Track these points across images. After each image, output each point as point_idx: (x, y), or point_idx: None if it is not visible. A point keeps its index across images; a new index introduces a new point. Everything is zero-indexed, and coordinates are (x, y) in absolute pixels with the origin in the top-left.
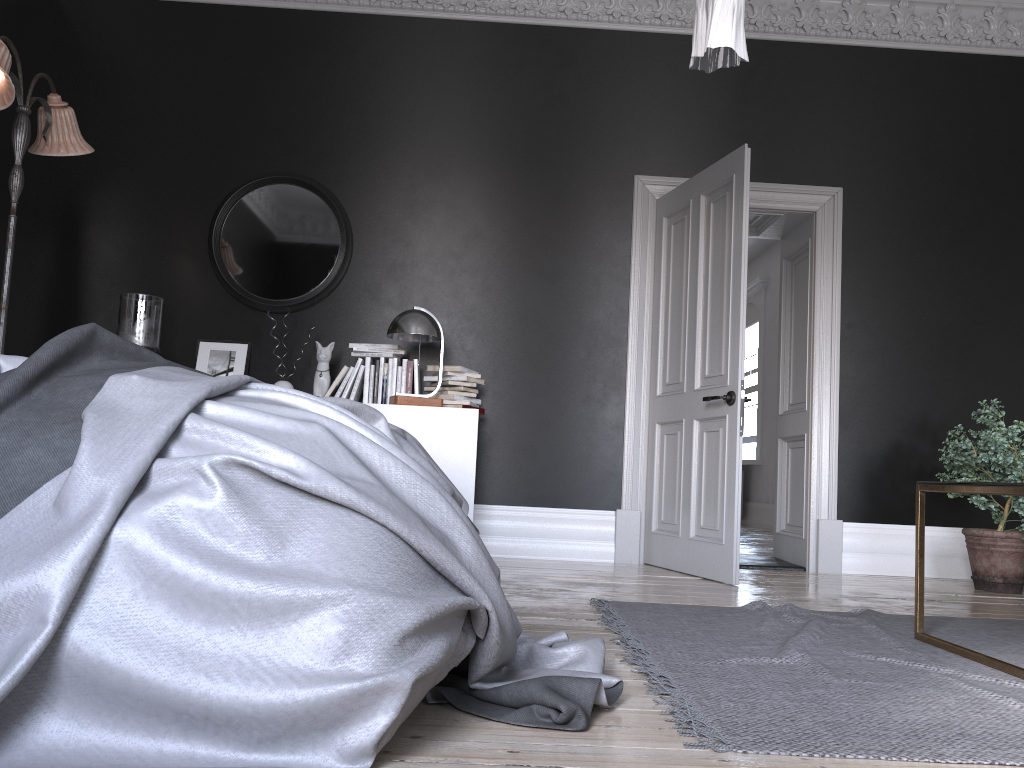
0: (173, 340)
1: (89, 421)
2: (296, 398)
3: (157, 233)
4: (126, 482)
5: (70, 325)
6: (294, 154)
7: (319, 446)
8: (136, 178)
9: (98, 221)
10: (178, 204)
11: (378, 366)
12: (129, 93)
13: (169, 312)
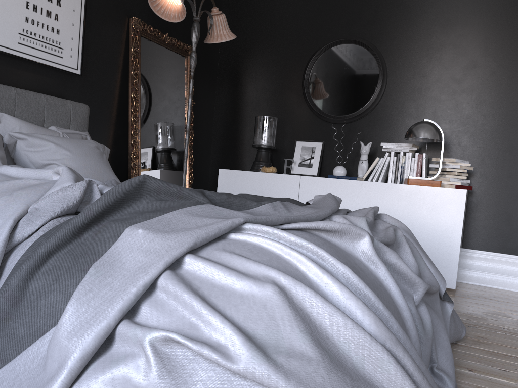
0: (283, 140)
1: (85, 278)
2: (272, 243)
3: (275, 80)
4: (84, 350)
5: (233, 133)
6: (352, 24)
7: (266, 311)
8: (265, 49)
9: (247, 75)
10: (286, 62)
11: (398, 158)
12: (263, 0)
13: (281, 125)
